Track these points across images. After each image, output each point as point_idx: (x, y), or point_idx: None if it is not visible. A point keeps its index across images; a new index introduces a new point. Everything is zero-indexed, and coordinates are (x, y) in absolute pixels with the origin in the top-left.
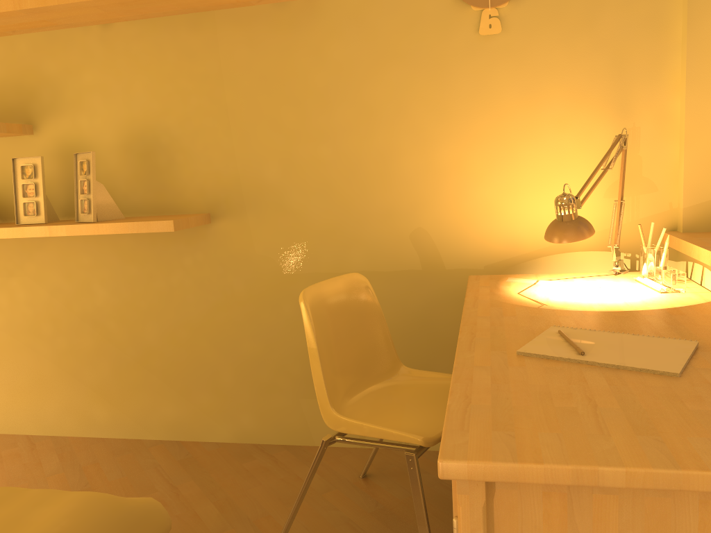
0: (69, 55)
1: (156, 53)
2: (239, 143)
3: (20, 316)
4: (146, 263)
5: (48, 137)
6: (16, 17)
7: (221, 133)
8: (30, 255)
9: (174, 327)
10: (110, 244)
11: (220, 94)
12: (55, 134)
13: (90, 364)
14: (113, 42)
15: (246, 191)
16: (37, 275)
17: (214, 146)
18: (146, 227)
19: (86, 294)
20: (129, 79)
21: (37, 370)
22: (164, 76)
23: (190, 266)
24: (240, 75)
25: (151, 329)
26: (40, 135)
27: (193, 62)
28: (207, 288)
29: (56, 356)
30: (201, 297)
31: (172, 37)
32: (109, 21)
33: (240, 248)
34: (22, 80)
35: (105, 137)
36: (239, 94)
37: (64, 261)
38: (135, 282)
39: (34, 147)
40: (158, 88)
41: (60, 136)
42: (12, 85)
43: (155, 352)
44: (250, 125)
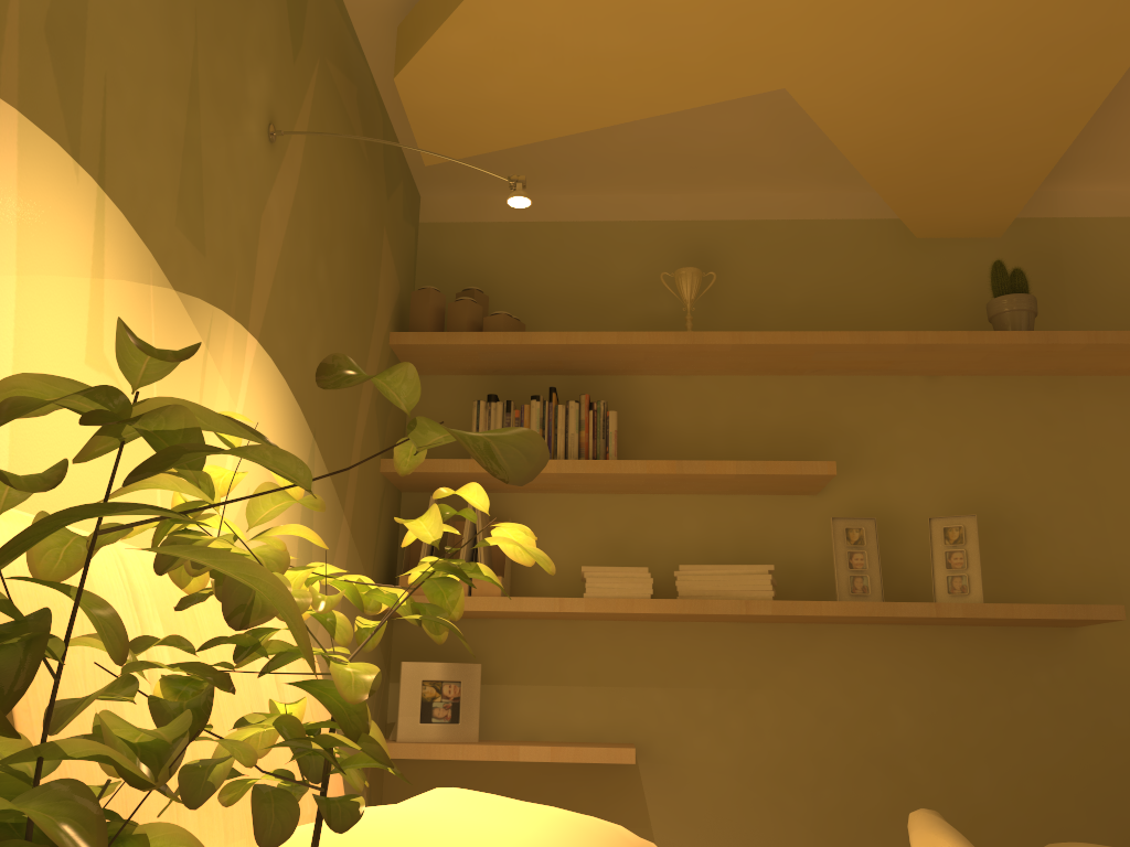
0: (877, 405)
1: (999, 413)
2: (1113, 527)
3: (762, 751)
4: (976, 678)
5: (837, 500)
6: (880, 352)
7: (1089, 514)
8: (791, 658)
9: (1019, 775)
10: (921, 648)
11: (1086, 467)
12: (849, 497)
13: (876, 833)
14: (941, 396)
15: (1125, 588)
16: (799, 688)
17: (1078, 528)
18: (1084, 611)
19: (877, 720)
20: (961, 440)
21: (782, 841)
22: (1010, 441)
23: (1045, 686)
24: (1112, 449)
25: (981, 778)
26: (826, 496)
27: (1049, 428)
28: (1071, 718)
29: (818, 818)
30: (1063, 731)
31: (1021, 398)
32: (945, 372)
33: (1119, 663)
34: (807, 427)
35: (923, 506)
36: (1112, 469)
37: (845, 669)
38: (959, 706)
39: (814, 511)
40: (1001, 454)
41: (855, 499)
42: (791, 432)
43: (988, 815)
44: (1128, 507)
